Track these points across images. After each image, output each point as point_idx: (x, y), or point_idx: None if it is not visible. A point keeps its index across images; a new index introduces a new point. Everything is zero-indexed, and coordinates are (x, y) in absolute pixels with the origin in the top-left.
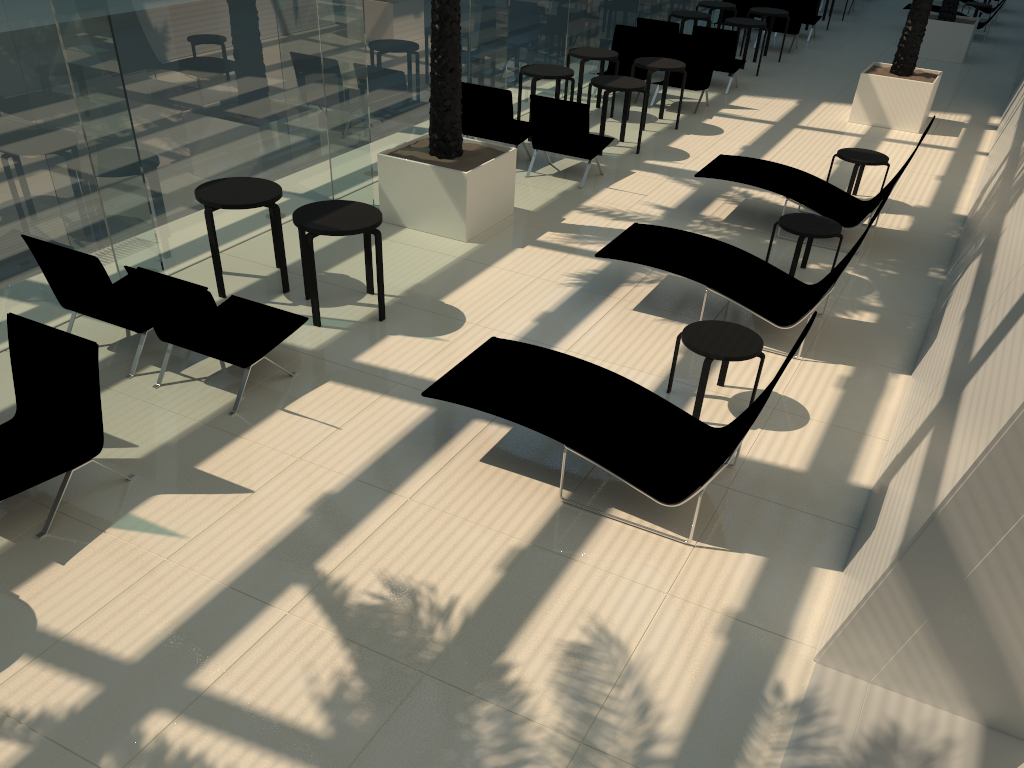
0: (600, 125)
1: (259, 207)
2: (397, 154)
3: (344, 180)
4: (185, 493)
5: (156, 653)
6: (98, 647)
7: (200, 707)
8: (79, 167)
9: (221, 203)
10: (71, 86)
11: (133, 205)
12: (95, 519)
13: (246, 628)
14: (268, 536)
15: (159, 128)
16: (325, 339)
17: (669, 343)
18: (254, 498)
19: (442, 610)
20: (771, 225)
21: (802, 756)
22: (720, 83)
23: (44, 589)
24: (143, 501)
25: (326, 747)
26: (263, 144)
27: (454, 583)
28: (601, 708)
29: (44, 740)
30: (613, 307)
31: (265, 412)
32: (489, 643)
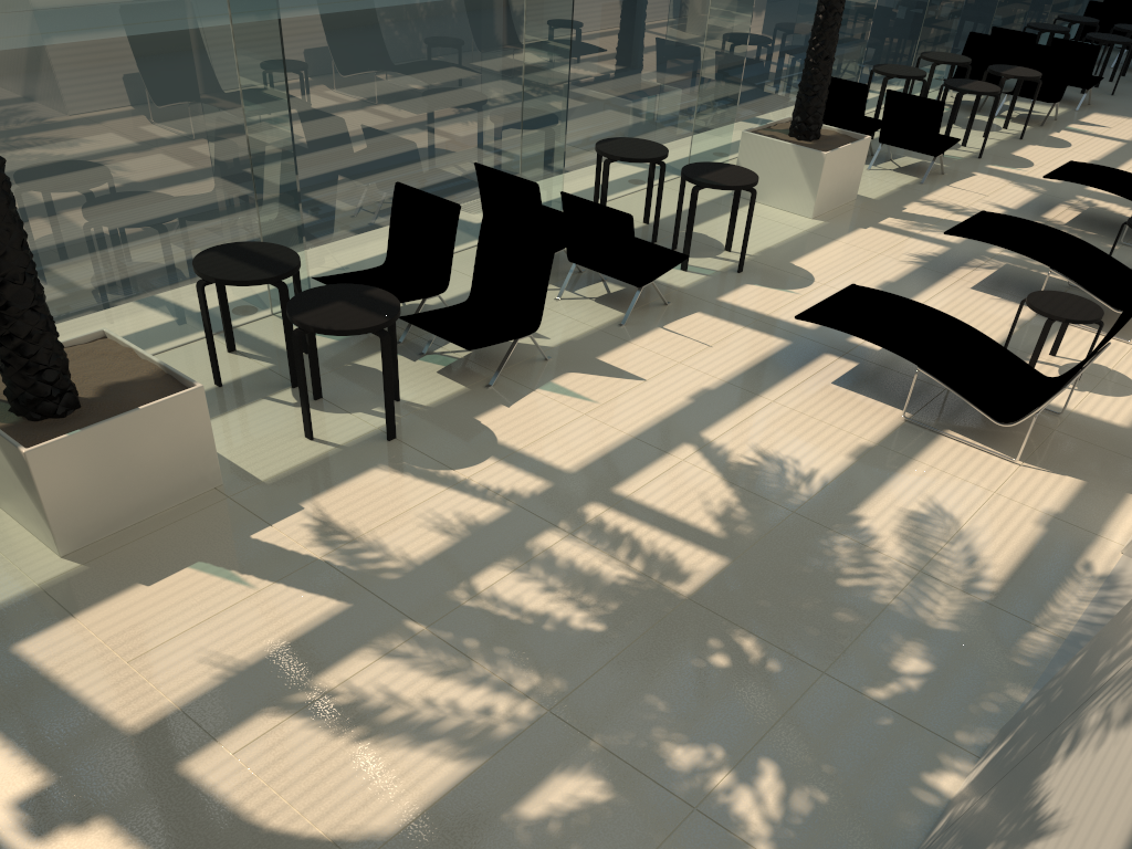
0: (946, 126)
1: (629, 170)
2: (759, 133)
3: (702, 155)
4: (592, 374)
5: (587, 470)
6: (544, 460)
7: (624, 505)
8: (513, 115)
9: (619, 156)
10: (523, 46)
11: (550, 151)
12: (526, 382)
13: (652, 465)
14: (661, 410)
15: (573, 89)
16: (691, 281)
17: (1004, 318)
18: (646, 384)
19: (804, 476)
20: (1114, 232)
21: (1104, 608)
22: (1071, 99)
23: (497, 420)
24: (560, 375)
25: (721, 542)
26: (644, 113)
27: (813, 460)
28: (936, 554)
29: (517, 506)
30: (951, 284)
31: (647, 328)
32: (844, 501)
